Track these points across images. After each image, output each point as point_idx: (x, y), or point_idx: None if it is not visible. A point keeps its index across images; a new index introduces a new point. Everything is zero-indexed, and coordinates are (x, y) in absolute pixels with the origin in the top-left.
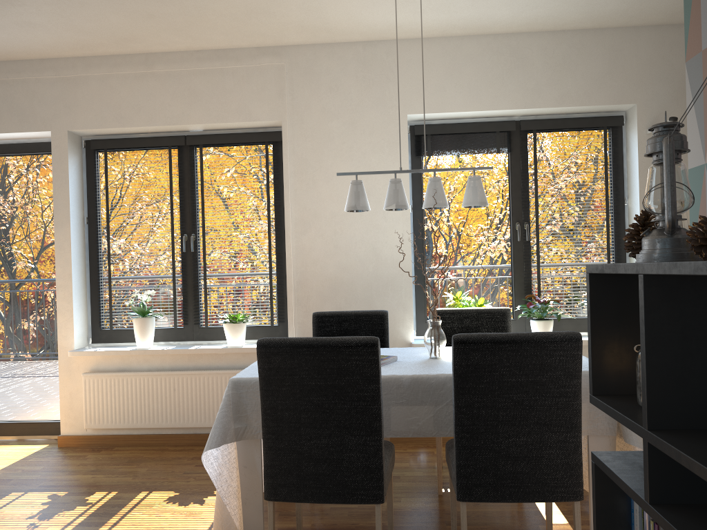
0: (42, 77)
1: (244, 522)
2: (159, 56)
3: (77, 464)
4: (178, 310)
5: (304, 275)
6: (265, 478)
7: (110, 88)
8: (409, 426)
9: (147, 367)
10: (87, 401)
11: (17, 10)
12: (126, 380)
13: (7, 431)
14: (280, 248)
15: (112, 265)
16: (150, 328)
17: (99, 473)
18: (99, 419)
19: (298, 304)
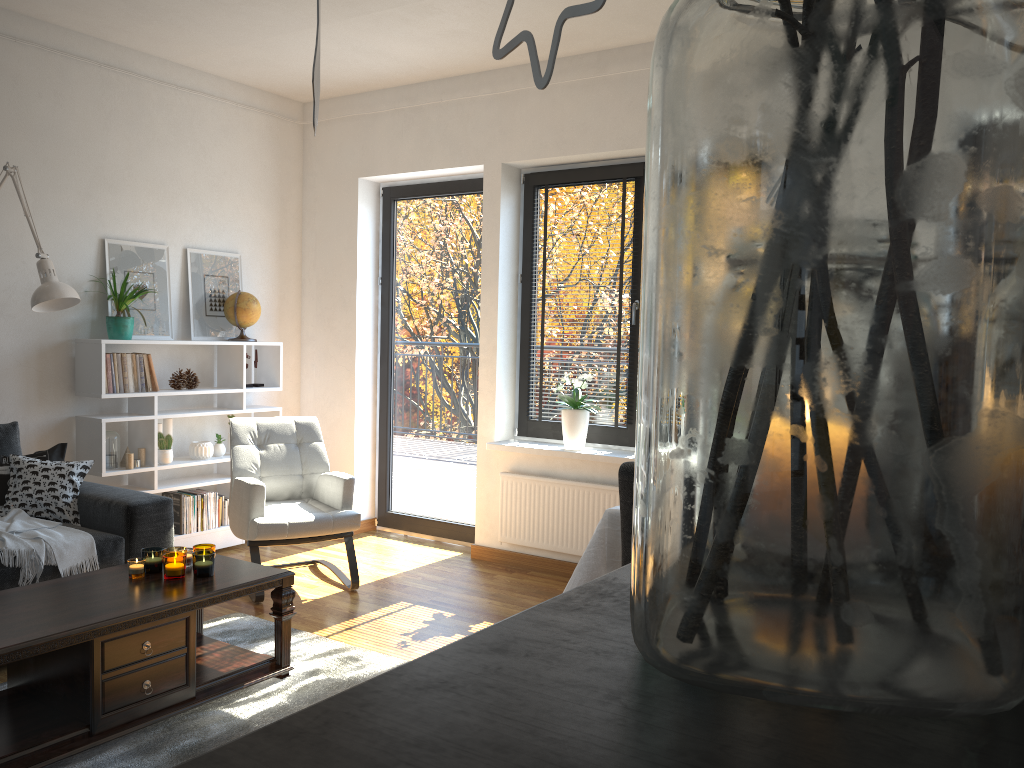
0: (477, 96)
1: None
2: (615, 53)
3: (480, 583)
4: (621, 404)
5: None
6: None
7: (552, 104)
8: None
9: (574, 475)
10: (503, 508)
11: (436, 18)
12: (548, 488)
13: (425, 529)
14: None
15: (545, 337)
16: (580, 424)
17: (498, 599)
18: (515, 532)
19: None
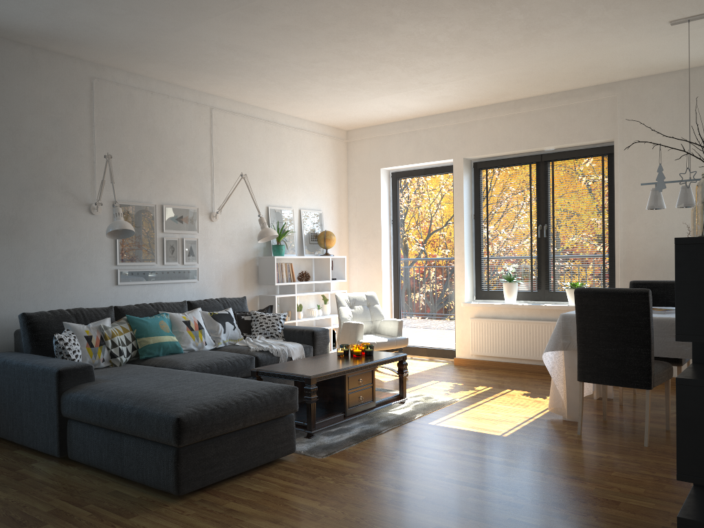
0: (448, 124)
1: (567, 400)
2: (524, 101)
3: (467, 373)
4: (533, 279)
5: (629, 254)
6: (578, 368)
7: (490, 127)
8: (678, 350)
9: (511, 317)
10: (472, 336)
11: (438, 91)
12: (497, 324)
13: (423, 353)
14: (612, 234)
15: (489, 246)
16: (514, 290)
17: (480, 378)
18: (480, 349)
19: (624, 276)
